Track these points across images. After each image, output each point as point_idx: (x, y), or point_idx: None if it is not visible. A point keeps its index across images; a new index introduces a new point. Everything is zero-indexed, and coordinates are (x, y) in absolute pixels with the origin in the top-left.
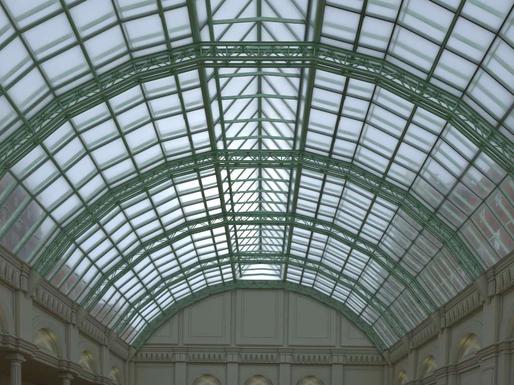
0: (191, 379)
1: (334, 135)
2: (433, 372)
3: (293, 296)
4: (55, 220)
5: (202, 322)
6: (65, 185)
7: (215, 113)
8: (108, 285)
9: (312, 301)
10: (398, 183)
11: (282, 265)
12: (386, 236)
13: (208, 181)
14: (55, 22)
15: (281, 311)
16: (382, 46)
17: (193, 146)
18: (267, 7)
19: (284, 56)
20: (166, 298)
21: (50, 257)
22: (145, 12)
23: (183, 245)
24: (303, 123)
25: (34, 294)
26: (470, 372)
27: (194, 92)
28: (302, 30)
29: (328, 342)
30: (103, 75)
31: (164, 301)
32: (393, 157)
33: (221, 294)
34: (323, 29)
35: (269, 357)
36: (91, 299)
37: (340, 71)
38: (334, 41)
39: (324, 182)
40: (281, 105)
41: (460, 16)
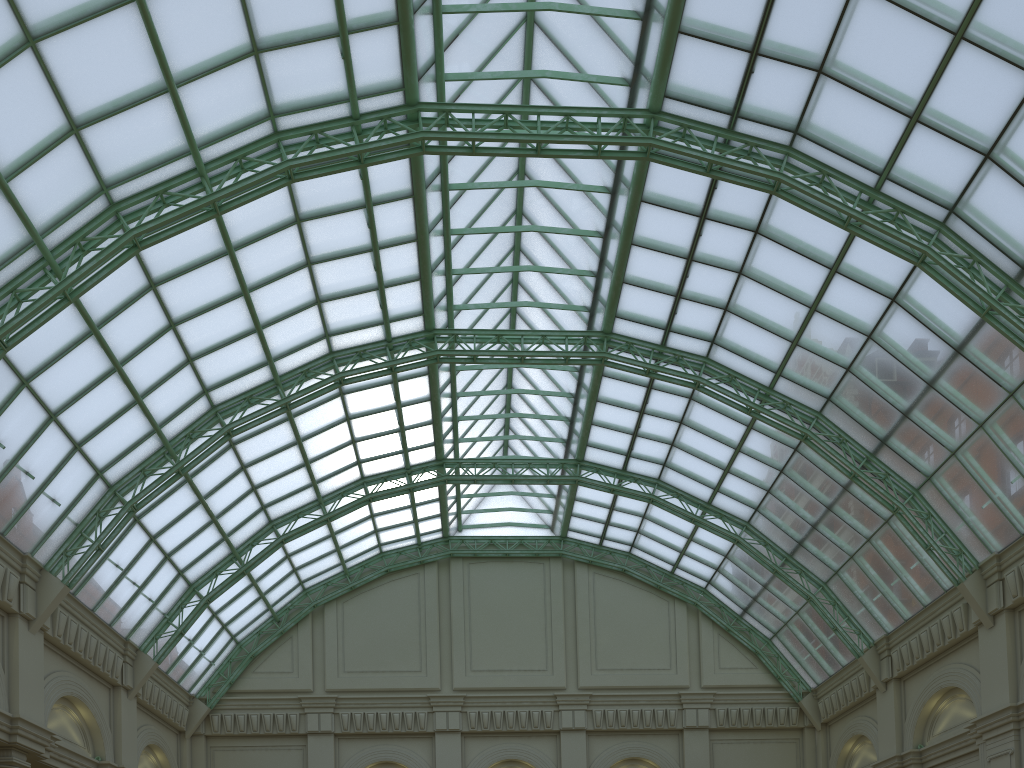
0: None
1: (756, 46)
2: (968, 727)
3: (585, 574)
4: None
5: (371, 638)
6: None
7: None
8: (124, 518)
9: (630, 585)
10: (919, 199)
11: (562, 496)
12: (852, 381)
13: (392, 218)
14: None
15: (560, 608)
16: None
17: (353, 80)
18: None
19: None
20: (281, 578)
21: None
22: None
23: (323, 428)
24: (672, 2)
25: None
26: None
27: None
28: None
29: (673, 678)
30: None
31: (276, 584)
32: (922, 104)
33: (415, 570)
34: None
35: (536, 716)
36: (78, 555)
37: None
38: None
39: (703, 224)
40: None
41: None
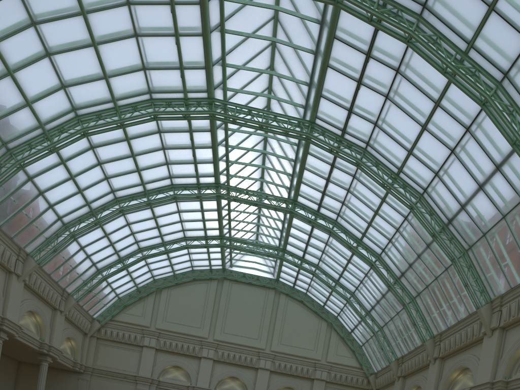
0: (158, 368)
1: (350, 109)
2: None
3: (284, 299)
4: None
5: (180, 308)
6: (14, 91)
7: (216, 48)
8: (68, 239)
9: (303, 308)
10: (413, 183)
11: (277, 262)
12: (391, 246)
13: (201, 138)
14: None
15: (269, 312)
16: None
17: (185, 86)
18: None
19: None
20: (143, 273)
21: None
22: None
23: (167, 214)
24: (317, 85)
25: None
26: None
27: (190, 10)
28: None
29: (314, 354)
30: None
31: (140, 275)
32: (412, 148)
33: (206, 281)
34: None
35: (248, 359)
36: (45, 250)
37: (367, 19)
38: None
39: (332, 168)
40: (296, 61)
41: None
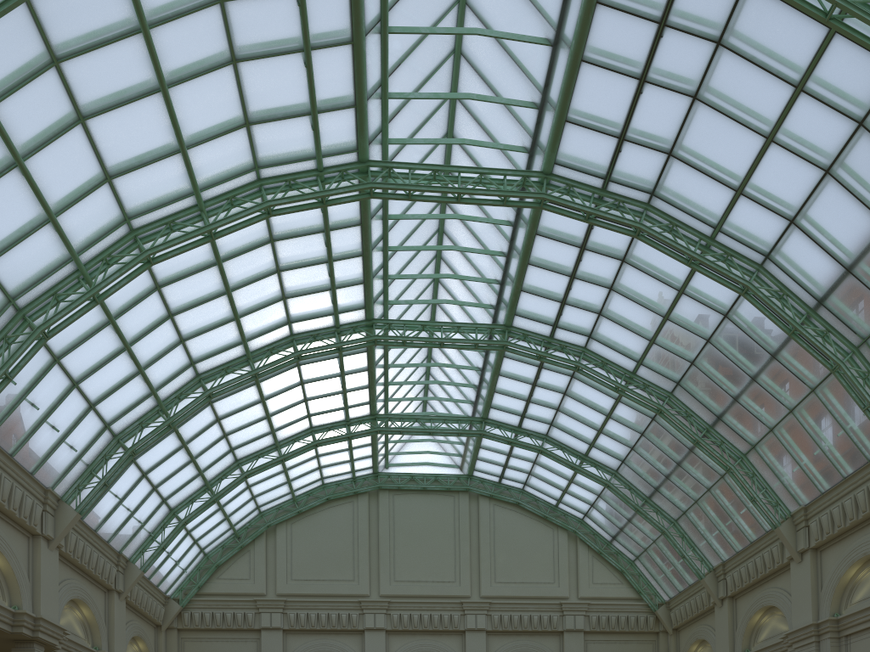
0: None
1: (623, 134)
2: (782, 638)
3: (487, 505)
4: (2, 285)
5: (314, 553)
6: (25, 196)
7: (373, 65)
8: (125, 460)
9: (523, 515)
10: (743, 247)
11: (470, 444)
12: (696, 372)
13: (344, 240)
14: None
15: (466, 532)
16: None
17: (319, 145)
18: None
19: None
20: (242, 504)
21: None
22: None
23: (282, 390)
24: (560, 101)
25: None
26: None
27: None
28: None
29: (556, 590)
30: None
31: (238, 509)
32: (744, 183)
33: (350, 499)
34: None
35: (446, 619)
36: (87, 488)
37: None
38: None
39: (583, 253)
40: (509, 69)
41: None
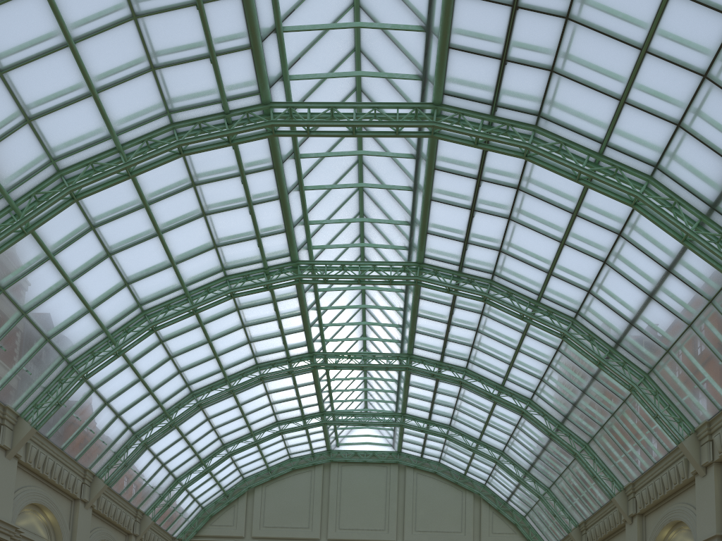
0: None
1: (466, 240)
2: None
3: (411, 474)
4: (59, 349)
5: (280, 507)
6: (74, 299)
7: (296, 208)
8: (139, 449)
9: (439, 481)
10: (560, 307)
11: (396, 430)
12: (544, 385)
13: (287, 306)
14: (56, 61)
15: (395, 493)
16: (533, 106)
17: (263, 254)
18: (369, 66)
19: (391, 121)
20: (229, 473)
21: (48, 401)
22: (189, 55)
23: (253, 398)
24: (421, 222)
25: (21, 453)
26: None
27: (263, 177)
28: (417, 89)
29: (462, 537)
30: (129, 143)
31: (226, 476)
32: (552, 268)
33: (309, 469)
34: (447, 84)
35: None
36: (114, 467)
37: (473, 142)
38: (463, 102)
39: (453, 309)
40: (391, 201)
41: (648, 53)
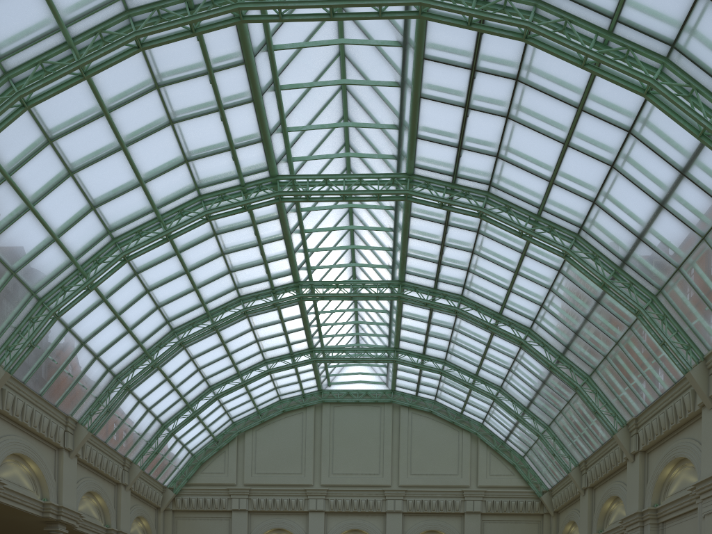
0: None
1: (460, 145)
2: (620, 522)
3: (406, 413)
4: (26, 284)
5: (272, 452)
6: (37, 227)
7: (272, 112)
8: (121, 393)
9: (435, 421)
10: (562, 221)
11: (390, 367)
12: (545, 312)
13: (268, 229)
14: None
15: (389, 435)
16: None
17: (239, 169)
18: None
19: None
20: (218, 417)
21: (20, 343)
22: None
23: (238, 335)
24: (410, 125)
25: None
26: (681, 520)
27: (234, 74)
28: None
29: (459, 480)
30: (80, 37)
31: (215, 421)
32: (554, 175)
33: (300, 411)
34: None
35: (371, 503)
36: (97, 413)
37: (465, 23)
38: None
39: (447, 228)
40: (377, 101)
41: None
